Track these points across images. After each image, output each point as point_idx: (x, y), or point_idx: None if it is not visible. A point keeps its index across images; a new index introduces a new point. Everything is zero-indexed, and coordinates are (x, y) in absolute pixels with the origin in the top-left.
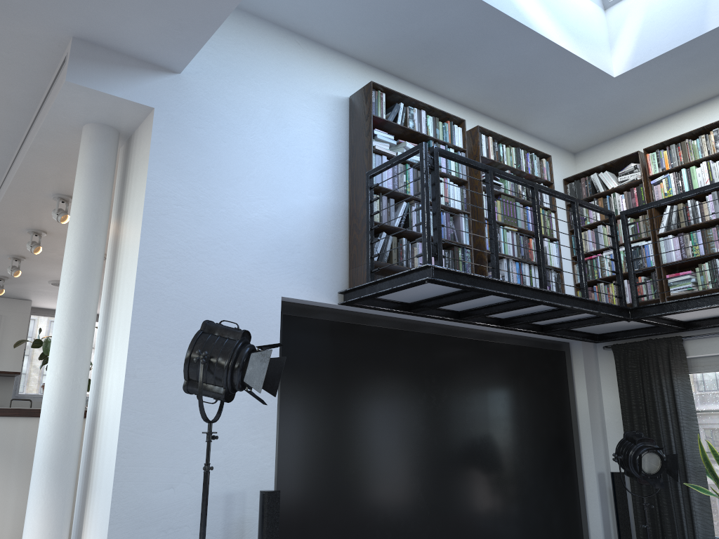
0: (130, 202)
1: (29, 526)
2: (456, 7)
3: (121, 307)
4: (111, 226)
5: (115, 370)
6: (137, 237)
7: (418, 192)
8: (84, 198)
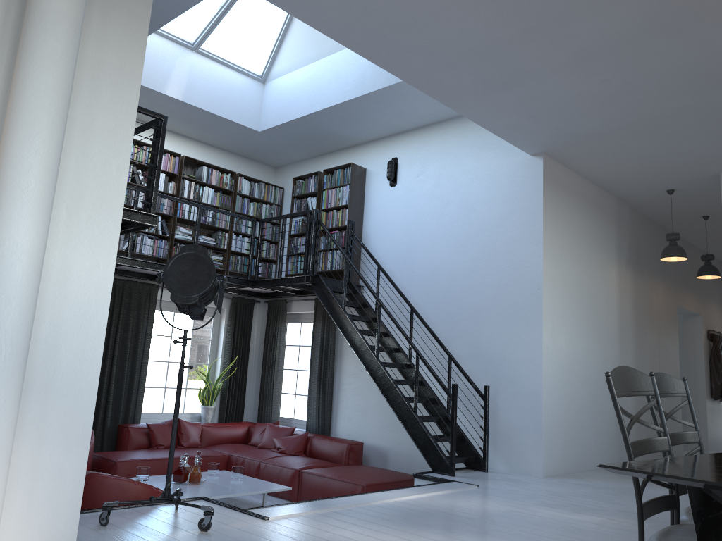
0: (92, 40)
1: (5, 443)
2: (168, 3)
3: (82, 175)
4: (1, 12)
5: (77, 252)
6: (128, 111)
7: (154, 152)
8: (85, 6)
